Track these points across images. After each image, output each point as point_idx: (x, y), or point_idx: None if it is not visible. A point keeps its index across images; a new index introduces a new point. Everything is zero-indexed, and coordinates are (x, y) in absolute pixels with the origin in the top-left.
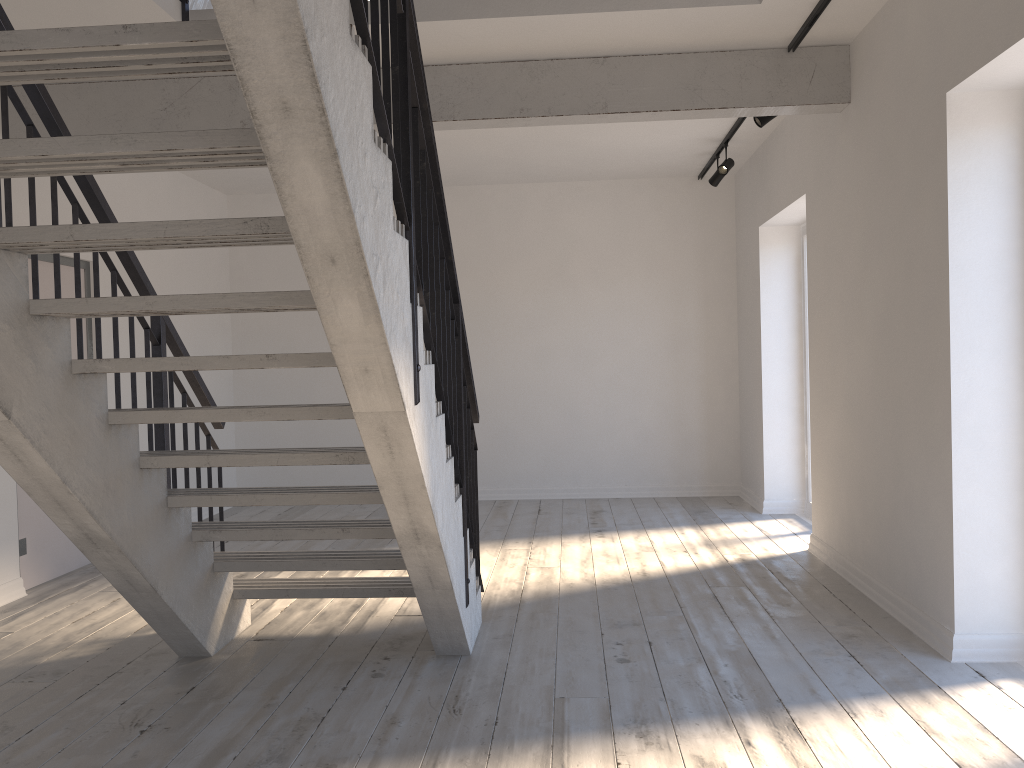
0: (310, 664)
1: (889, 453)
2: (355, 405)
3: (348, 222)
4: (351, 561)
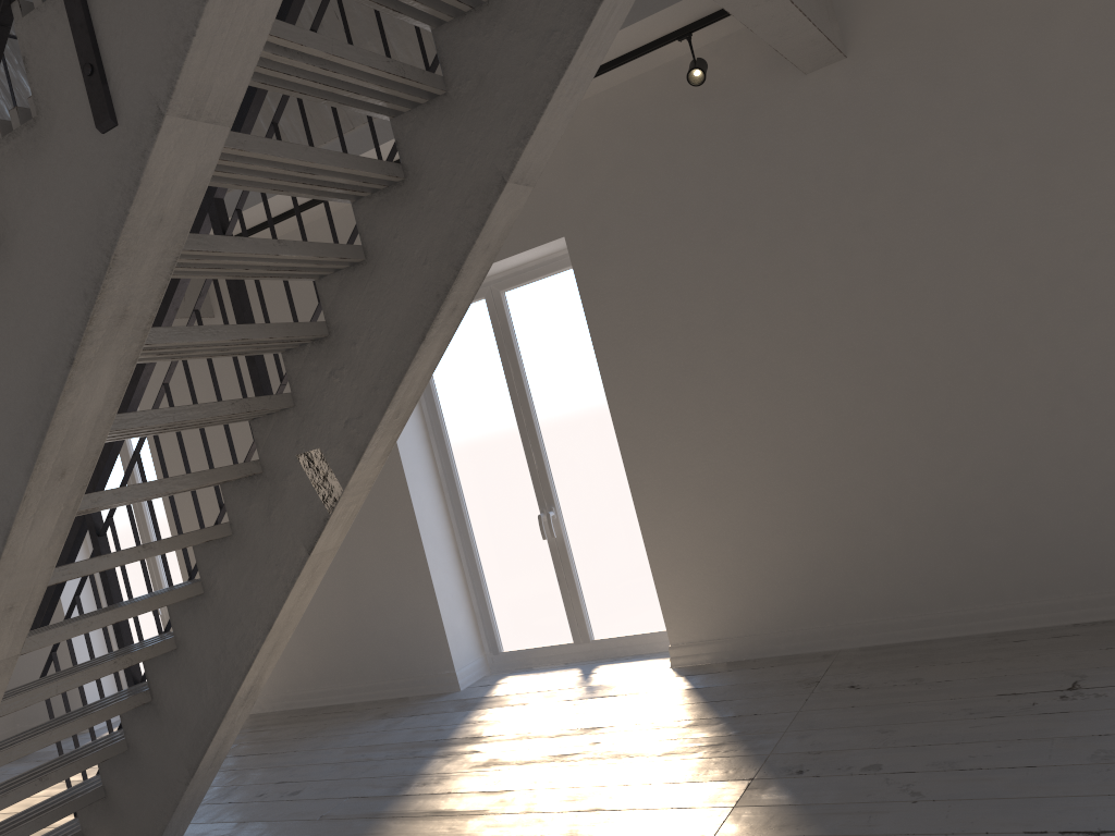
0: None
1: (339, 579)
2: (316, 547)
3: (424, 385)
4: (13, 832)
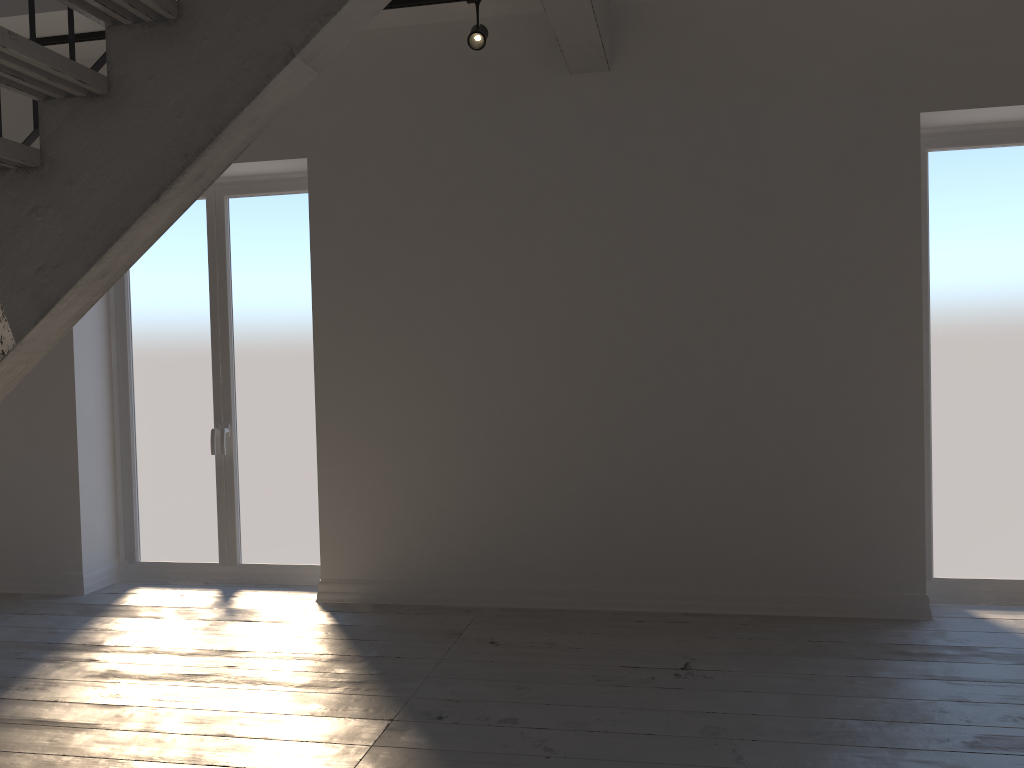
0: None
1: None
2: None
3: (143, 251)
4: None
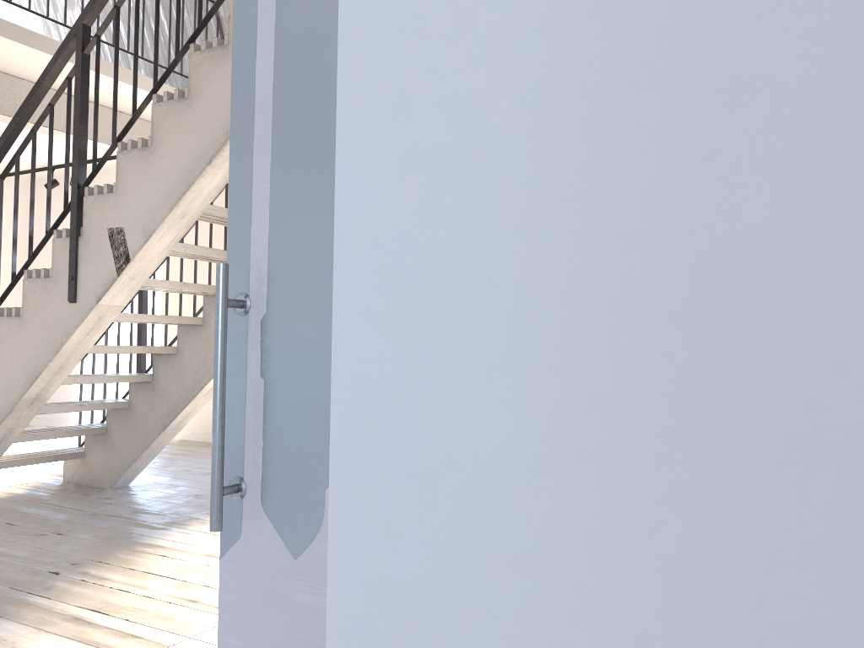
0: (46, 504)
1: None
2: None
3: None
4: (54, 432)
